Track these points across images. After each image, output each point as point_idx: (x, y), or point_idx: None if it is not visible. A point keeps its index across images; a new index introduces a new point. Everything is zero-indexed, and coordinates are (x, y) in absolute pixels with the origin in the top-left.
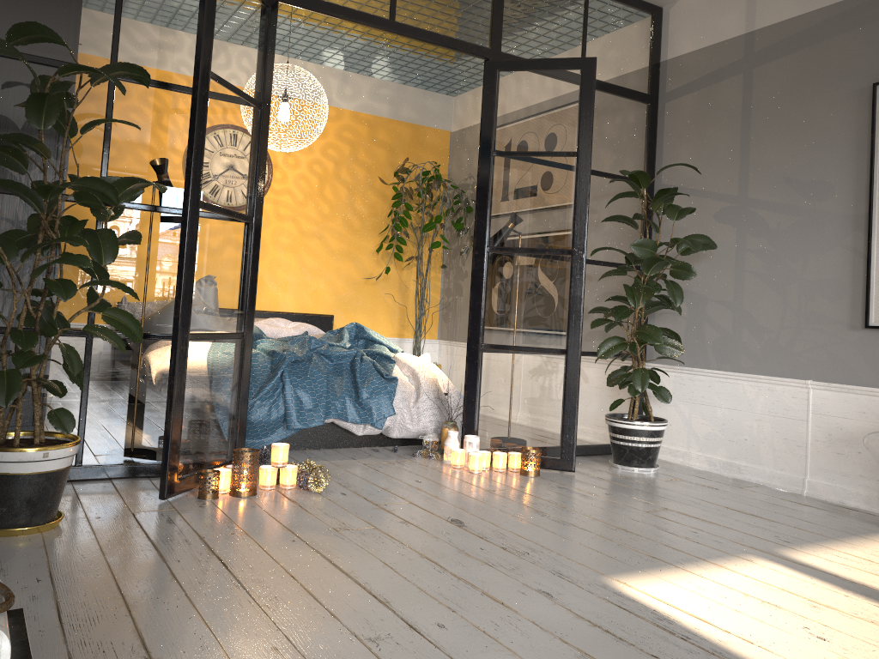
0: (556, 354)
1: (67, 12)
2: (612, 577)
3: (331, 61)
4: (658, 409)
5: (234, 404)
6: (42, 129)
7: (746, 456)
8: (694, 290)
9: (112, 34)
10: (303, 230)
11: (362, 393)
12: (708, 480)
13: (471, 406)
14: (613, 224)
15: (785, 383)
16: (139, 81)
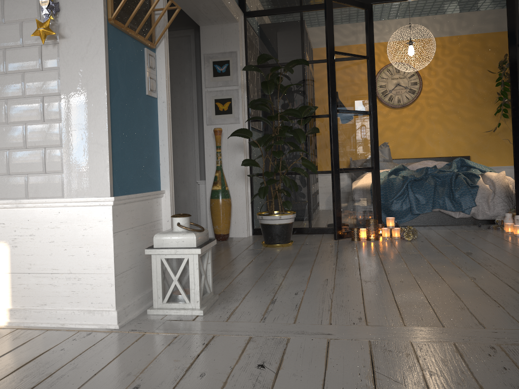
0: None
1: (283, 42)
2: None
3: (448, 10)
4: None
5: (372, 200)
6: (269, 94)
7: None
8: None
9: (300, 45)
10: (444, 110)
11: (455, 195)
12: None
13: None
14: None
15: None
16: (305, 64)
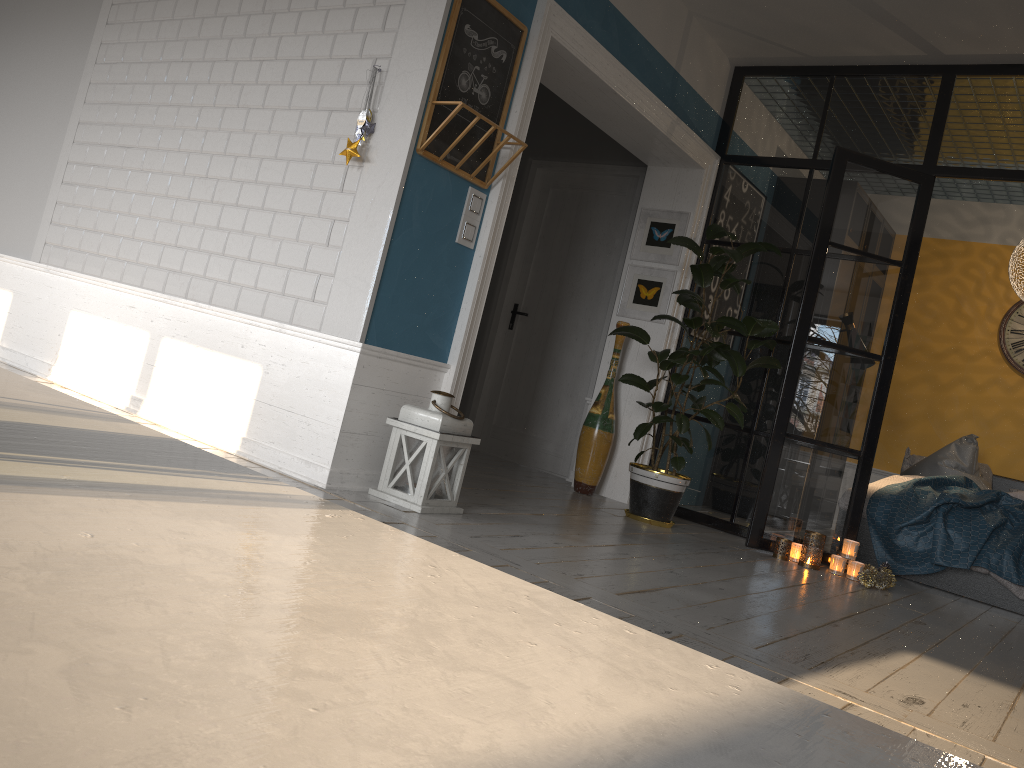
0: None
1: (769, 212)
2: (922, 654)
3: None
4: None
5: (843, 507)
6: (703, 287)
7: None
8: None
9: (796, 223)
10: None
11: None
12: None
13: None
14: None
15: None
16: (777, 253)
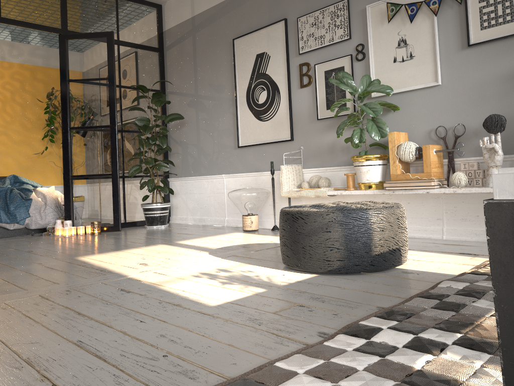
0: (107, 176)
1: None
2: (80, 256)
3: (1, 36)
4: (175, 200)
5: None
6: None
7: (206, 214)
8: (183, 140)
9: None
10: None
11: (10, 207)
12: (188, 226)
13: (68, 206)
14: (144, 112)
15: (216, 178)
16: None
